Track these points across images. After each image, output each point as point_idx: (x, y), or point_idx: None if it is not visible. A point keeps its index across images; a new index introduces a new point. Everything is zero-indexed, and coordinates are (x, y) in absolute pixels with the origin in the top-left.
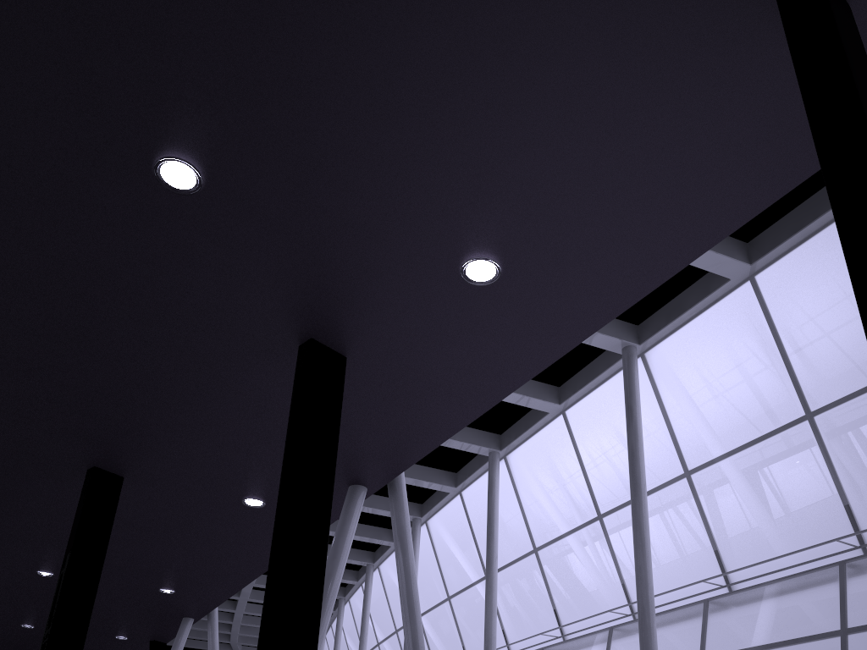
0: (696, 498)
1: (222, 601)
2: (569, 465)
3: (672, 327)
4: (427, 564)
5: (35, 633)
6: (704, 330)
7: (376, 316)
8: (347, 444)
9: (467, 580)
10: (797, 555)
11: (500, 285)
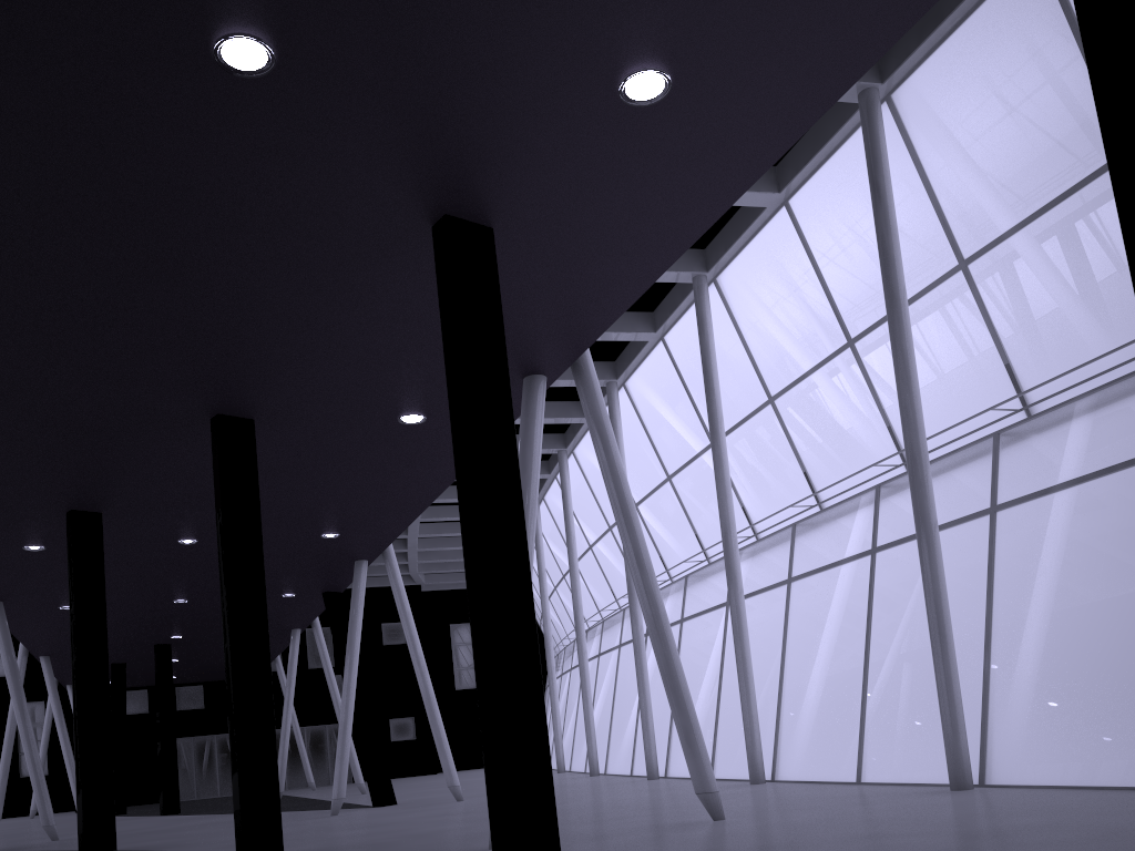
0: (977, 297)
1: (396, 535)
2: (804, 270)
3: (928, 48)
4: (635, 435)
5: (190, 607)
6: (982, 20)
7: (521, 171)
8: (512, 331)
9: (689, 448)
10: (1128, 340)
11: (673, 99)
